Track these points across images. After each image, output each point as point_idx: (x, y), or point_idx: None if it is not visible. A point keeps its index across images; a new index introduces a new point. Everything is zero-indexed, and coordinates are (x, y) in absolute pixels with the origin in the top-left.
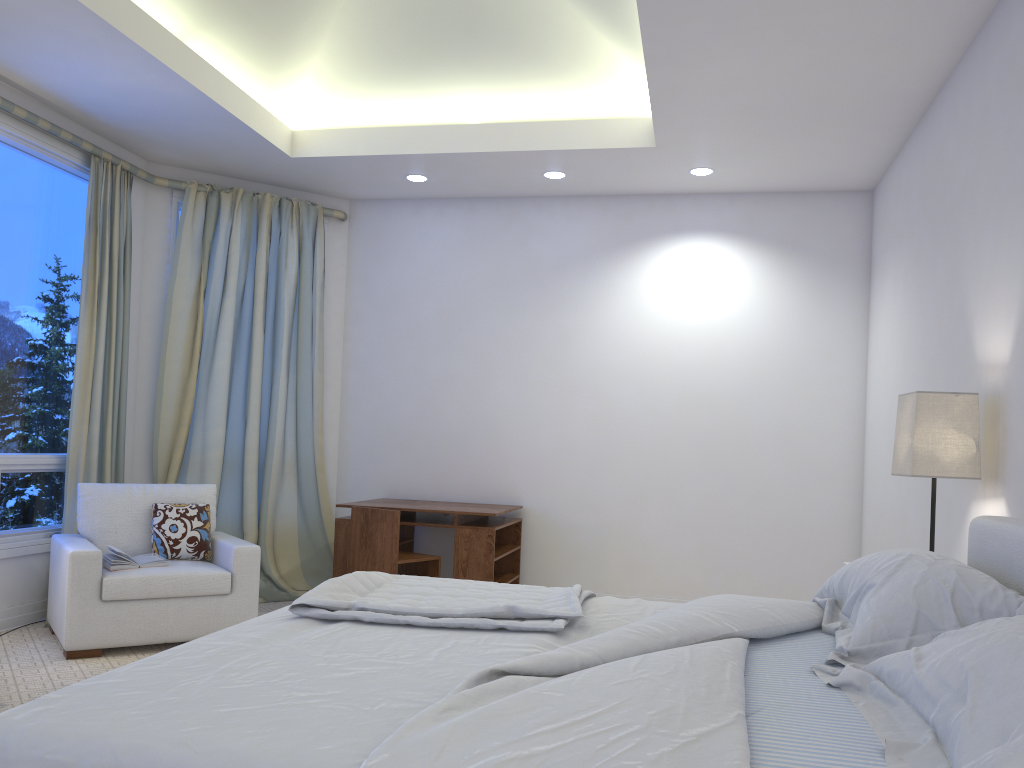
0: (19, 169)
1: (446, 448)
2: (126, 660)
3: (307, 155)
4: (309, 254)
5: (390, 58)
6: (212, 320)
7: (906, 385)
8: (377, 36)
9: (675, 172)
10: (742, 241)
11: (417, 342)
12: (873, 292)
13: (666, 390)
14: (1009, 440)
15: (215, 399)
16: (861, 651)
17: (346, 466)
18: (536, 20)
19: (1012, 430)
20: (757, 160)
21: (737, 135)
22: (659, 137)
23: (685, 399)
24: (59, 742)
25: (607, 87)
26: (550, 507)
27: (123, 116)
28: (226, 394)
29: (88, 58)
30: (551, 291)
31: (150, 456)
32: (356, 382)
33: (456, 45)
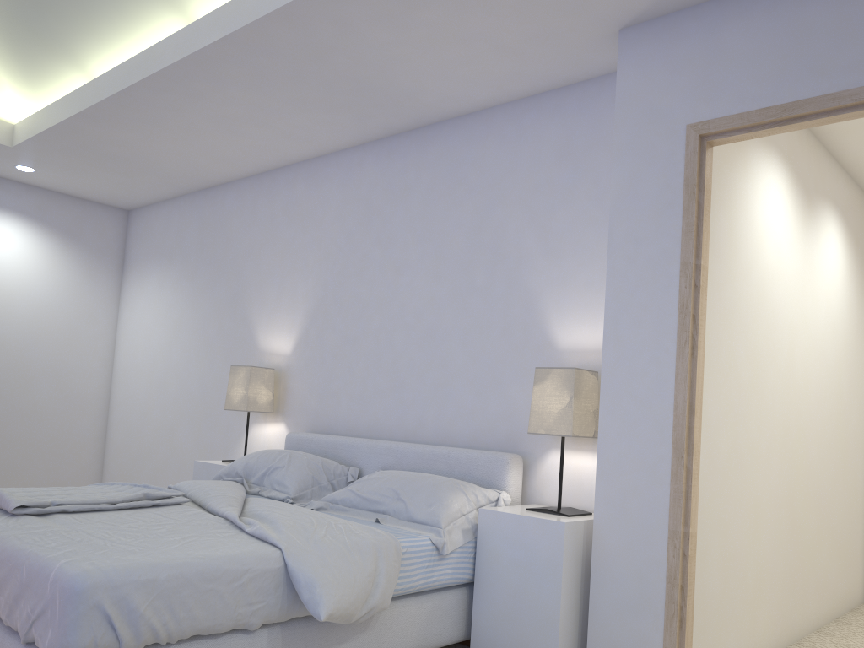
0: None
1: None
2: None
3: None
4: None
5: None
6: None
7: (176, 351)
8: None
9: (3, 162)
10: (35, 224)
11: None
12: (128, 280)
13: None
14: (289, 393)
15: None
16: (296, 497)
17: None
18: None
19: (292, 389)
20: (76, 176)
21: (82, 162)
22: (24, 144)
23: None
24: (142, 570)
25: None
26: None
27: None
28: None
29: None
30: None
31: None
32: None
33: None
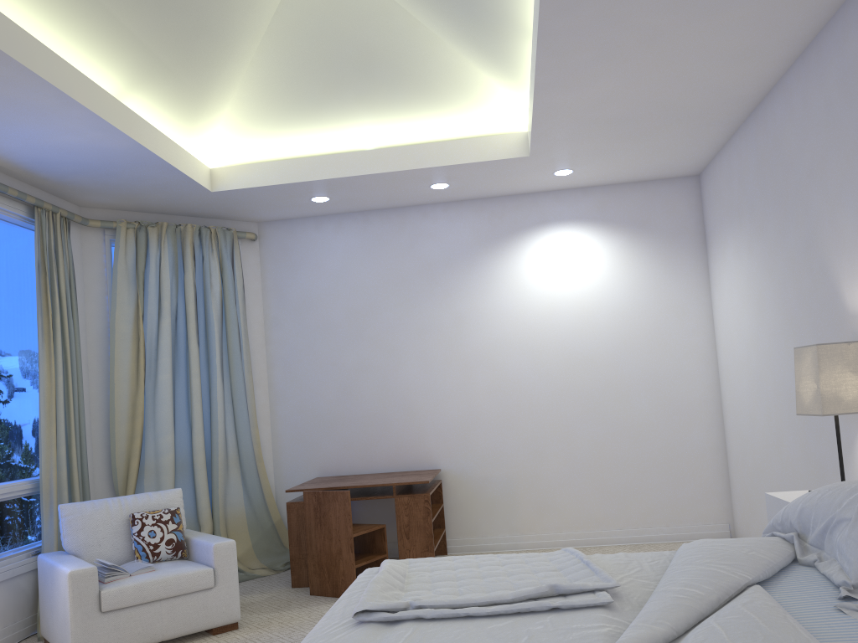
0: None
1: (368, 427)
2: None
3: (226, 188)
4: (230, 273)
5: (294, 100)
6: (152, 340)
7: (764, 333)
8: (283, 82)
9: (541, 175)
10: (598, 226)
11: (331, 338)
12: (711, 257)
13: (551, 356)
14: None
15: (162, 410)
16: None
17: (280, 453)
18: (421, 59)
19: None
20: (611, 159)
21: (598, 141)
22: (534, 148)
23: (568, 362)
24: None
25: (482, 110)
26: (464, 467)
27: (63, 170)
28: (171, 404)
29: (39, 123)
30: (443, 283)
31: (109, 468)
32: (281, 379)
33: (352, 85)
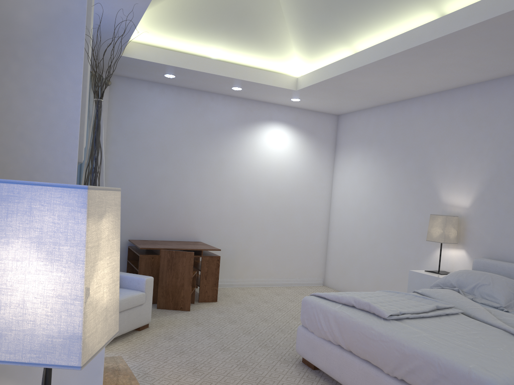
0: None
1: (163, 213)
2: (118, 347)
3: (130, 56)
4: None
5: (192, 19)
6: None
7: (376, 199)
8: (193, 8)
9: (285, 98)
10: (294, 128)
11: (148, 158)
12: (339, 156)
13: (263, 189)
14: (468, 232)
15: None
16: (505, 306)
17: None
18: (269, 25)
19: (470, 229)
20: (321, 101)
21: (330, 94)
22: (304, 88)
23: (270, 194)
24: None
25: (280, 59)
26: (212, 242)
27: None
28: None
29: None
30: (216, 139)
31: None
32: (113, 177)
33: (228, 24)
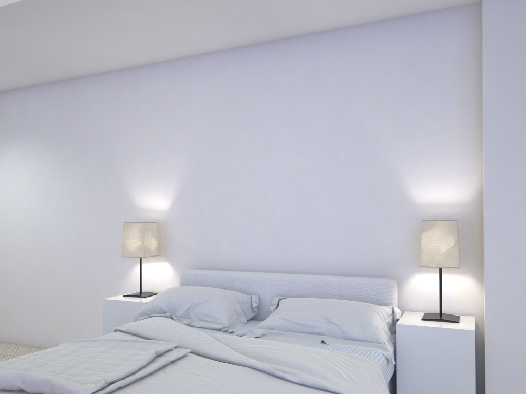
0: None
1: None
2: None
3: None
4: None
5: None
6: None
7: (48, 209)
8: None
9: None
10: None
11: None
12: None
13: None
14: (170, 240)
15: None
16: (229, 325)
17: None
18: None
19: (173, 236)
20: None
21: None
22: None
23: None
24: None
25: None
26: None
27: None
28: None
29: None
30: None
31: None
32: None
33: None
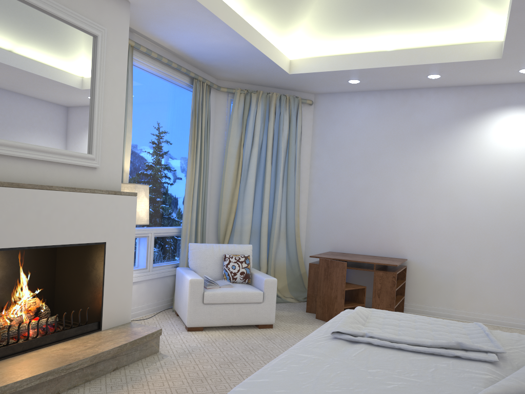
0: (162, 88)
1: (364, 226)
2: (215, 333)
3: (297, 72)
4: (294, 123)
5: (345, 18)
6: (246, 159)
7: None
8: (339, 6)
9: (509, 71)
10: None
11: (349, 169)
12: None
13: (495, 197)
14: None
15: (247, 199)
16: None
17: (310, 234)
18: None
19: None
20: None
21: None
22: (505, 53)
23: (507, 202)
24: None
25: (472, 25)
26: (423, 260)
27: (210, 58)
28: (252, 197)
29: (199, 31)
30: (427, 141)
31: (216, 227)
32: (316, 190)
33: (383, 8)
